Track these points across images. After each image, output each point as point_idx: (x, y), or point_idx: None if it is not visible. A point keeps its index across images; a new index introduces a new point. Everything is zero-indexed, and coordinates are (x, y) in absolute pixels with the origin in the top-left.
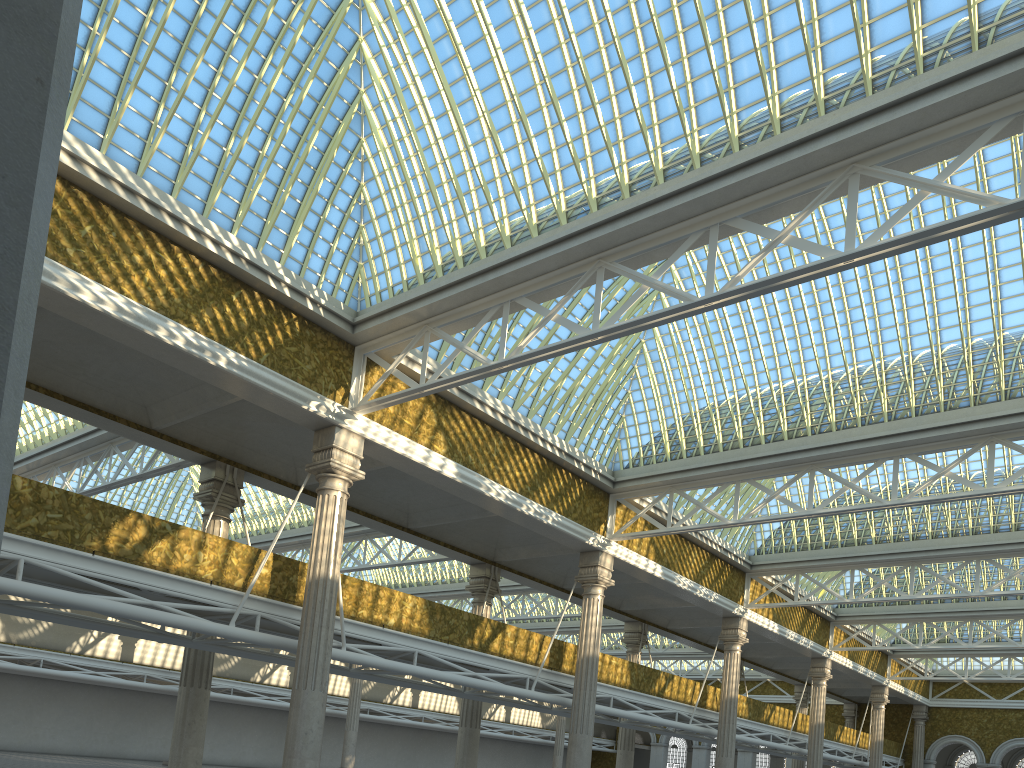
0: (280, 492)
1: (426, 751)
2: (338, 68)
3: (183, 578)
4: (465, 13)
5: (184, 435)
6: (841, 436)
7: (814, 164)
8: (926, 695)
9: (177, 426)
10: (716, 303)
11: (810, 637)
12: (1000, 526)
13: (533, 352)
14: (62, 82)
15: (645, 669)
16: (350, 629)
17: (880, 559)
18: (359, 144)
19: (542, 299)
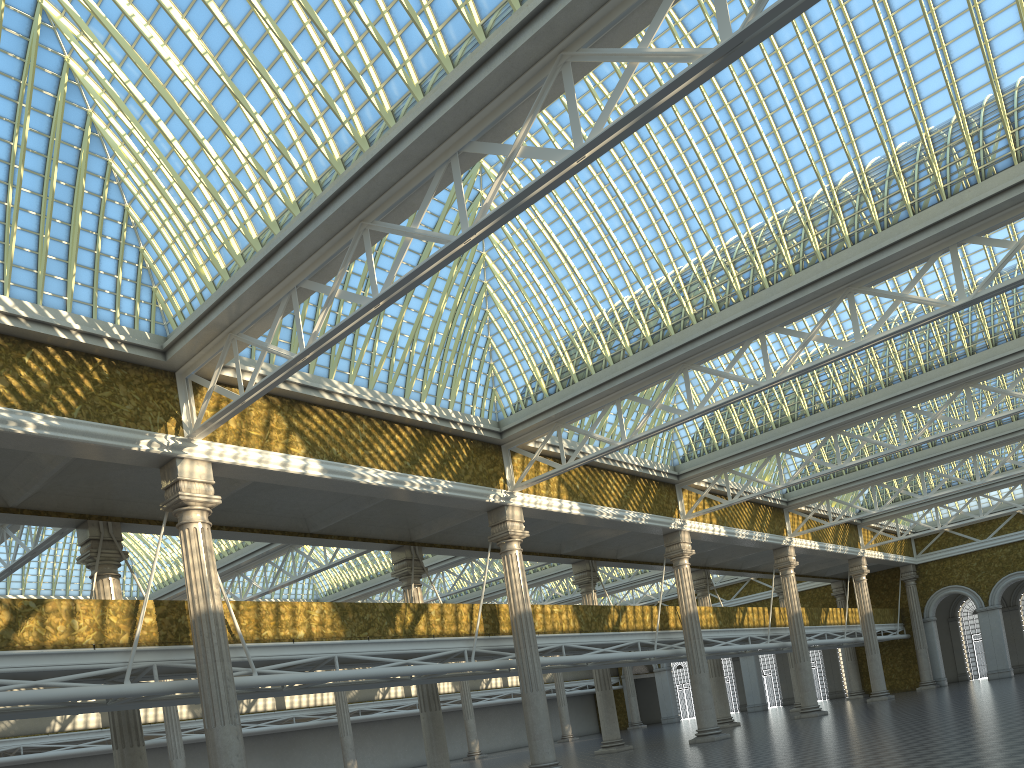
0: (167, 533)
1: None
2: (56, 95)
3: (63, 650)
4: (153, 2)
5: (45, 504)
6: (703, 327)
7: (522, 64)
8: (910, 554)
9: (34, 497)
10: (474, 237)
11: (764, 530)
12: (910, 371)
13: (326, 335)
14: None
15: (593, 608)
16: (258, 653)
17: (800, 436)
18: (108, 166)
19: (328, 276)
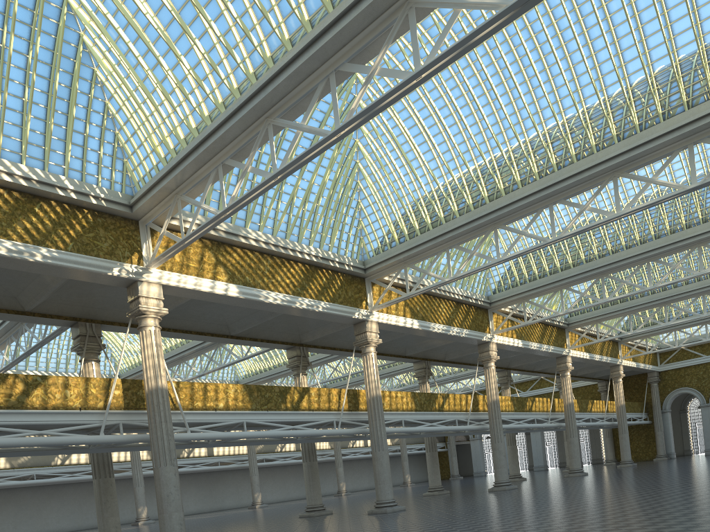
0: (132, 332)
1: None
2: (58, 22)
3: (59, 411)
4: None
5: (49, 310)
6: (509, 198)
7: (381, 8)
8: (655, 364)
9: (42, 305)
10: (344, 132)
11: (550, 343)
12: (659, 233)
13: (240, 198)
14: None
15: (425, 395)
16: (191, 417)
17: (578, 278)
18: (94, 73)
19: (244, 156)
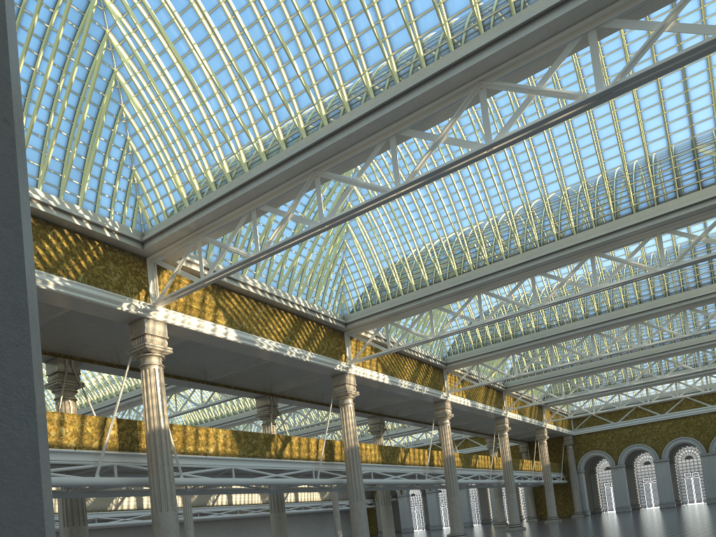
0: (109, 372)
1: (245, 533)
2: (94, 55)
3: (53, 449)
4: (183, 4)
5: None
6: (493, 267)
7: (454, 85)
8: (570, 428)
9: None
10: (404, 191)
11: (492, 405)
12: (602, 310)
13: (280, 243)
14: (19, 118)
15: (390, 448)
16: (183, 462)
17: (530, 345)
18: (121, 109)
19: (278, 204)
